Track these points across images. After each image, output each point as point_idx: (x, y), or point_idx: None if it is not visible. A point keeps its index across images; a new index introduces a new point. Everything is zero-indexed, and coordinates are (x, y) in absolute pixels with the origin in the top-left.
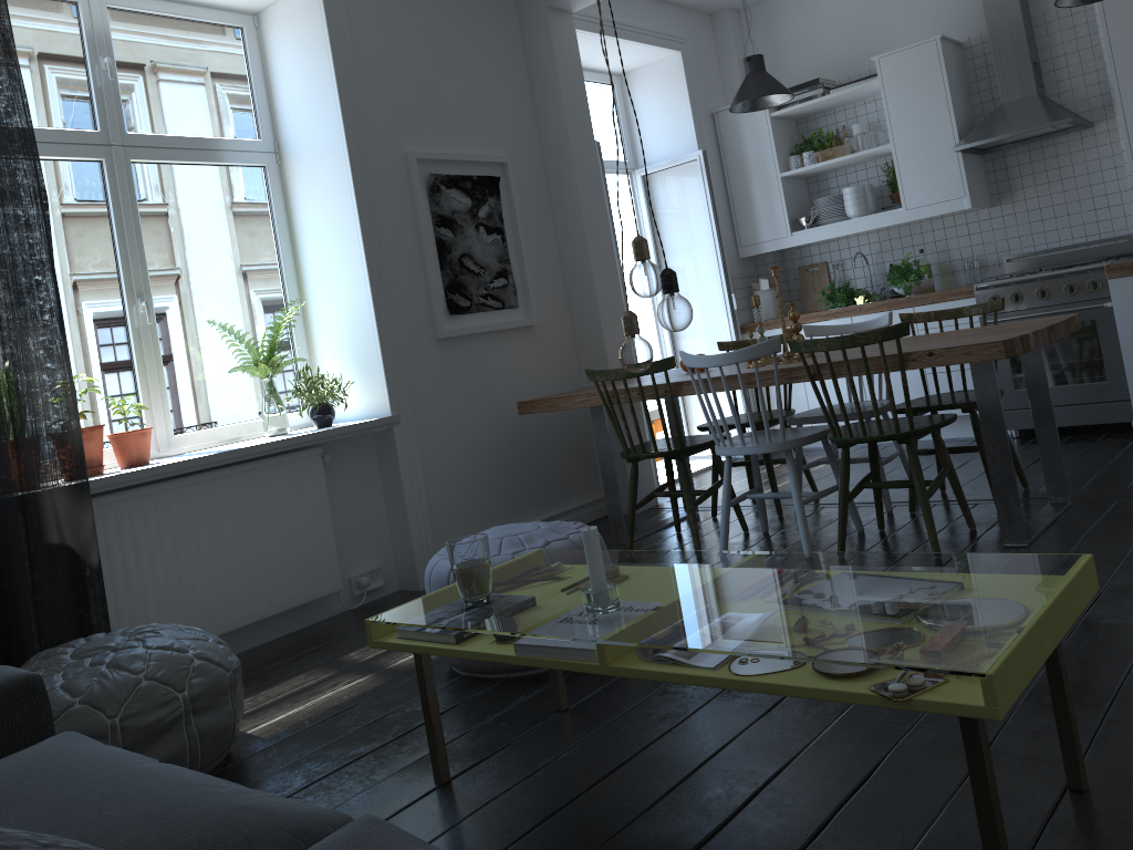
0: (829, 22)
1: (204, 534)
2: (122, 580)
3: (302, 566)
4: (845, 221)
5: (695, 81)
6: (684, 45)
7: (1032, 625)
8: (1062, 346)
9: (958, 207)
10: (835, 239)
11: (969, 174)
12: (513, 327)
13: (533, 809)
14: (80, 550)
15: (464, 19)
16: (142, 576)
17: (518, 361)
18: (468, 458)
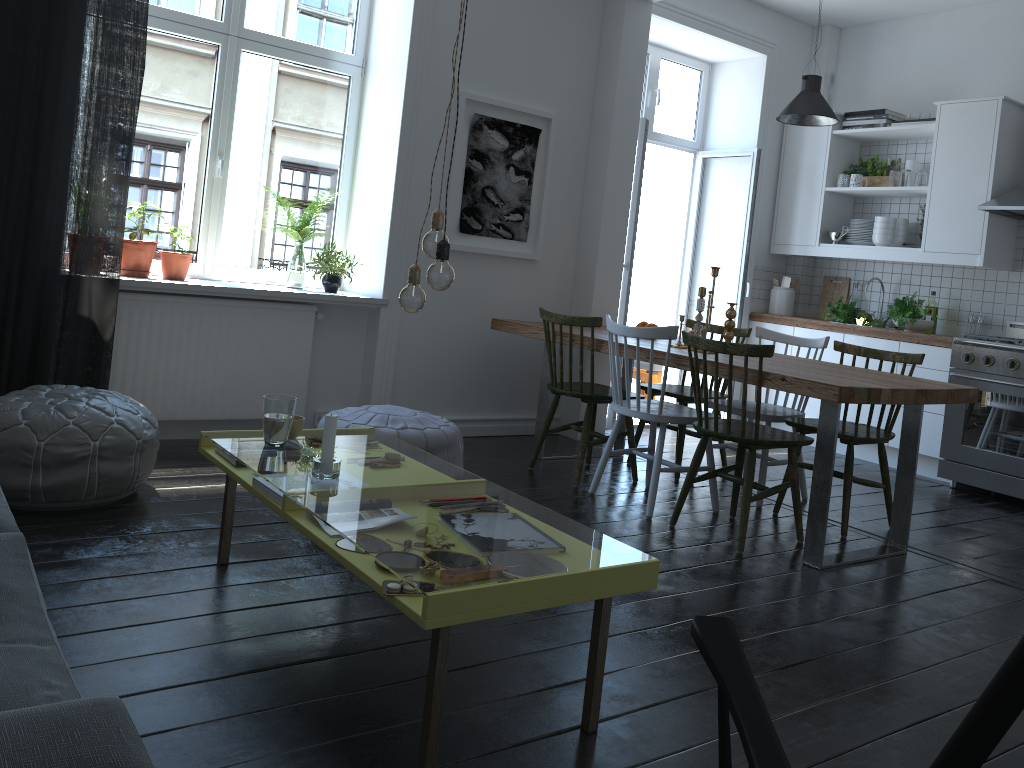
0: (917, 59)
1: (204, 343)
2: (133, 357)
3: (275, 390)
4: (868, 247)
5: (774, 85)
6: (772, 50)
7: (517, 582)
8: (1016, 419)
9: (971, 262)
10: (864, 260)
11: (992, 234)
12: (515, 256)
13: (250, 600)
14: (99, 326)
15: None
16: (148, 359)
17: (512, 285)
18: (442, 351)
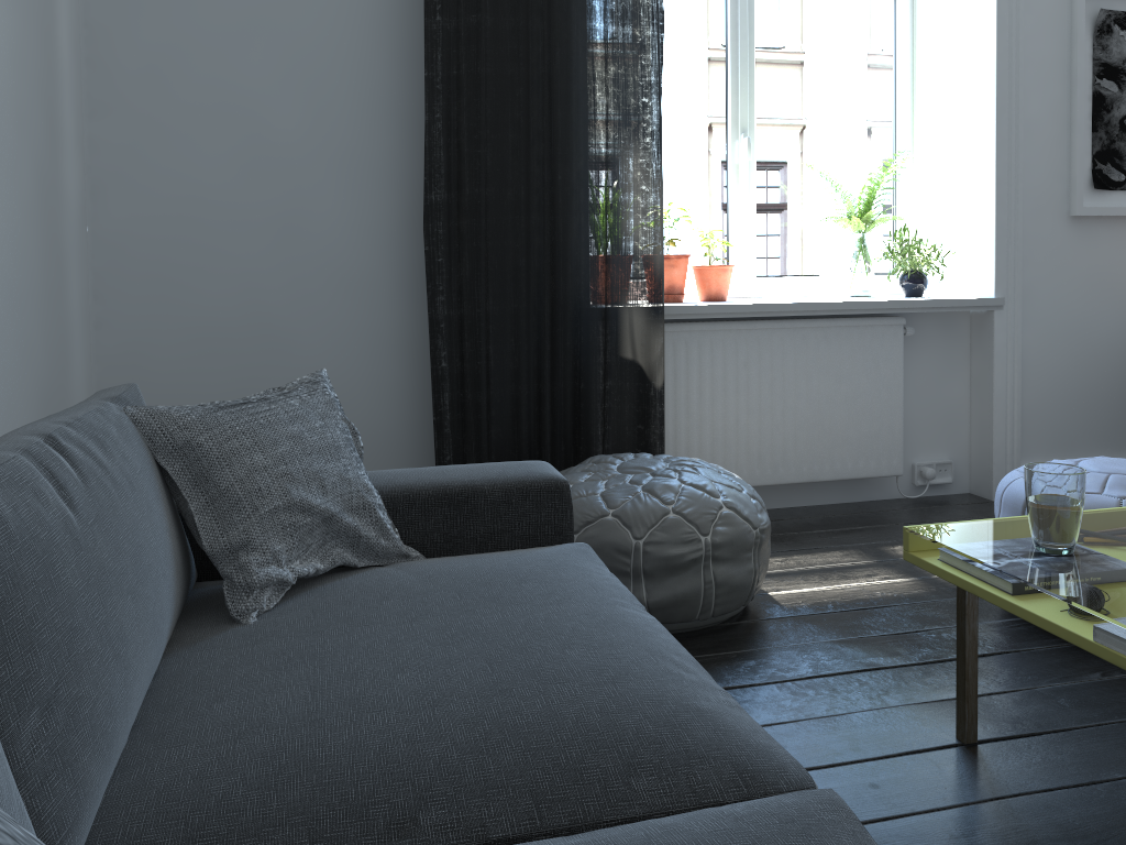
0: None
1: (766, 381)
2: (683, 407)
3: (862, 439)
4: None
5: None
6: None
7: None
8: None
9: None
10: None
11: None
12: None
13: (1080, 834)
14: (647, 370)
15: None
16: (701, 408)
17: None
18: (1084, 365)
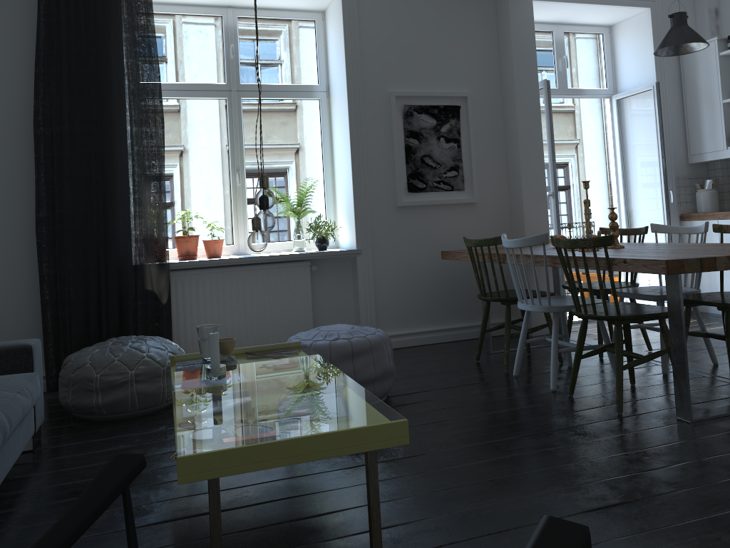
0: None
1: (234, 297)
2: (188, 313)
3: (289, 324)
4: None
5: (662, 29)
6: (655, 3)
7: (260, 444)
8: None
9: None
10: None
11: None
12: (456, 202)
13: None
14: (158, 295)
15: (447, 4)
16: (199, 313)
17: (459, 224)
18: (410, 281)
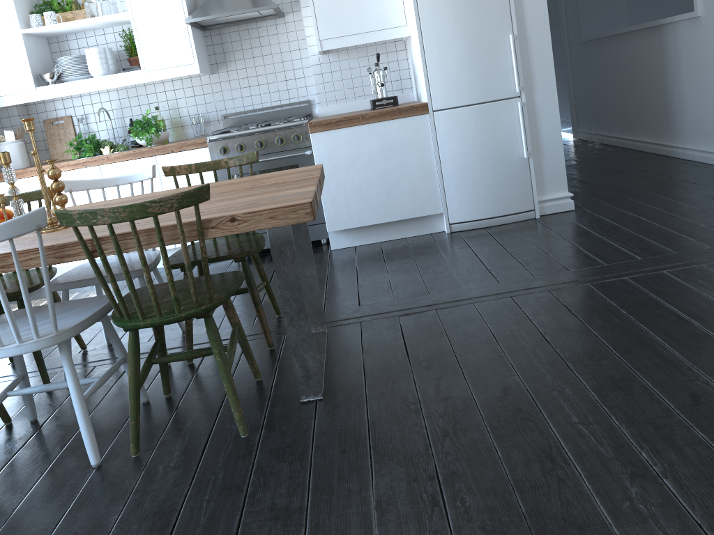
0: None
1: None
2: None
3: None
4: (90, 79)
5: None
6: None
7: None
8: None
9: (190, 72)
10: (79, 96)
11: (197, 45)
12: None
13: None
14: None
15: None
16: None
17: None
18: None
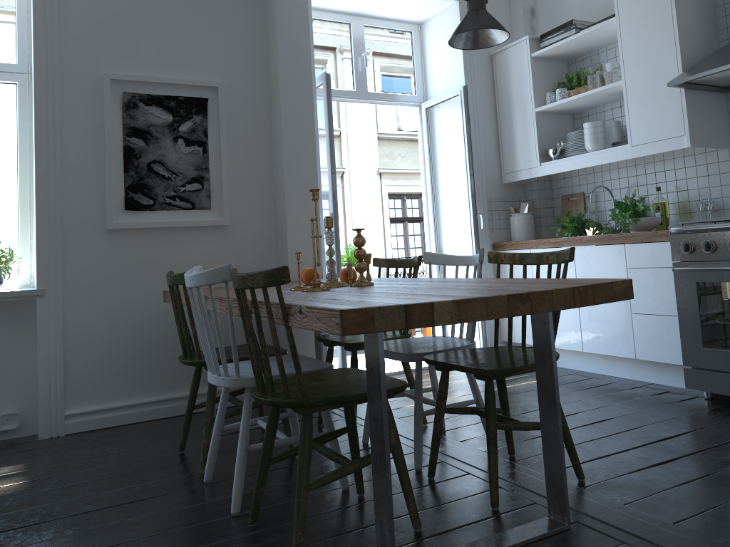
0: None
1: None
2: None
3: None
4: (582, 155)
5: None
6: None
7: None
8: None
9: (678, 145)
10: (592, 172)
11: (695, 111)
12: (197, 225)
13: None
14: None
15: None
16: None
17: (201, 254)
18: (124, 332)
